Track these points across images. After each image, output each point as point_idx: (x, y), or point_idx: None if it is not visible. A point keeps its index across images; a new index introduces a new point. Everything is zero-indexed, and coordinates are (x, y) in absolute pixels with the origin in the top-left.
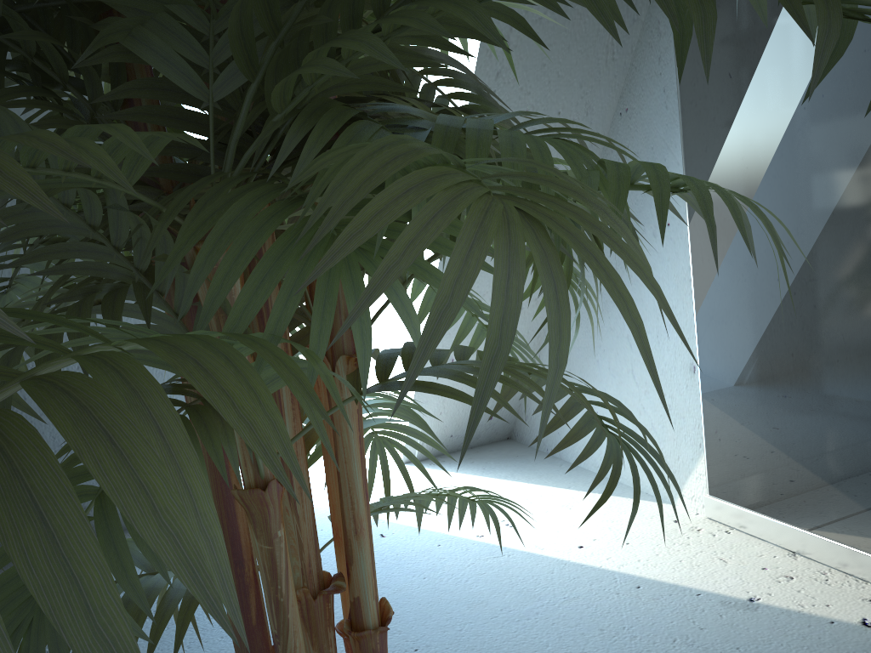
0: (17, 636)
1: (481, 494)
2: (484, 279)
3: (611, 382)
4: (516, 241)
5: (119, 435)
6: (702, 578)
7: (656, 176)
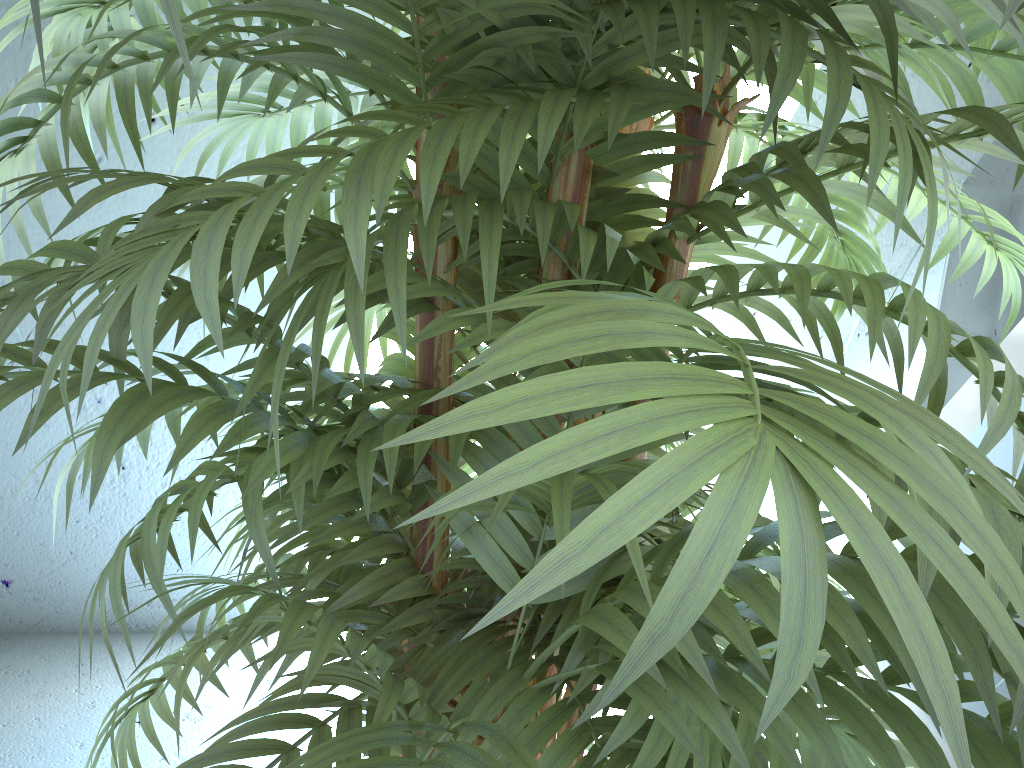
0: None
1: None
2: None
3: None
4: None
5: None
6: None
7: None
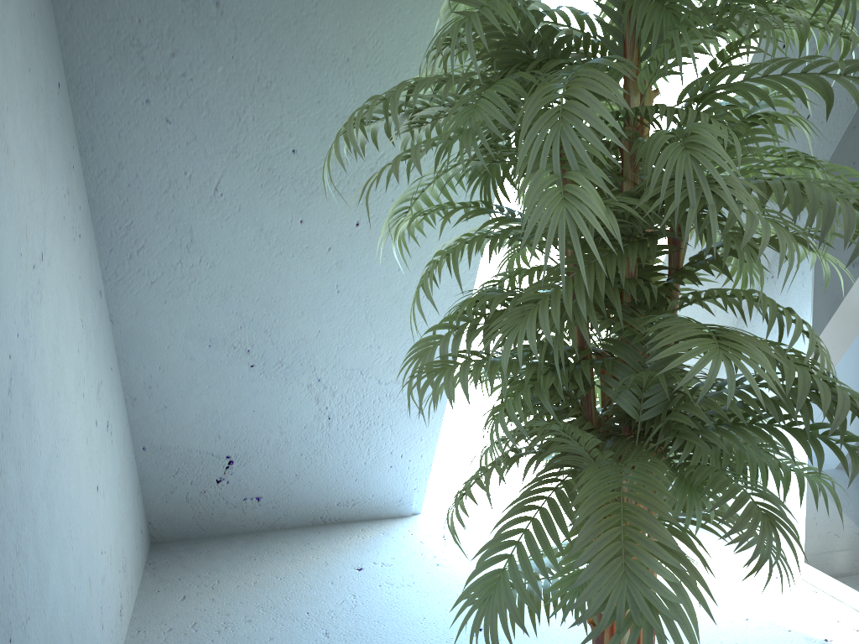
0: (574, 595)
1: None
2: None
3: None
4: (770, 532)
5: (688, 563)
6: (792, 620)
7: (800, 480)
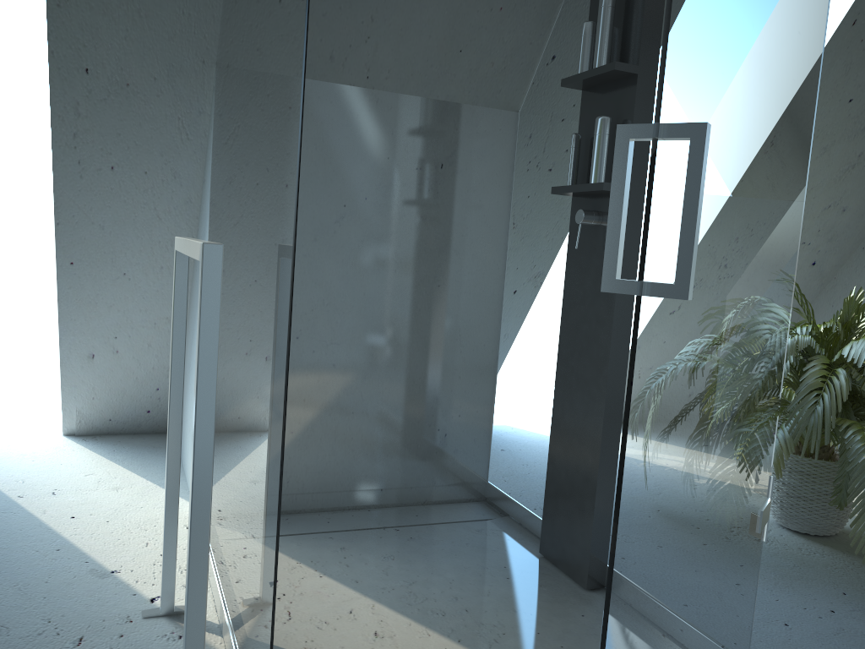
0: None
1: (77, 468)
2: (107, 293)
3: (190, 396)
4: None
5: None
6: (110, 552)
7: None
